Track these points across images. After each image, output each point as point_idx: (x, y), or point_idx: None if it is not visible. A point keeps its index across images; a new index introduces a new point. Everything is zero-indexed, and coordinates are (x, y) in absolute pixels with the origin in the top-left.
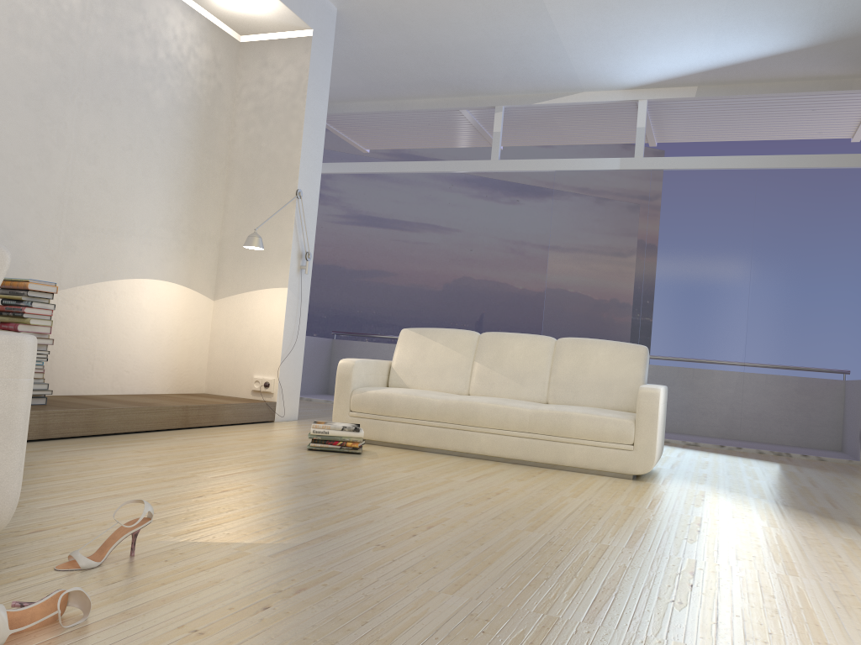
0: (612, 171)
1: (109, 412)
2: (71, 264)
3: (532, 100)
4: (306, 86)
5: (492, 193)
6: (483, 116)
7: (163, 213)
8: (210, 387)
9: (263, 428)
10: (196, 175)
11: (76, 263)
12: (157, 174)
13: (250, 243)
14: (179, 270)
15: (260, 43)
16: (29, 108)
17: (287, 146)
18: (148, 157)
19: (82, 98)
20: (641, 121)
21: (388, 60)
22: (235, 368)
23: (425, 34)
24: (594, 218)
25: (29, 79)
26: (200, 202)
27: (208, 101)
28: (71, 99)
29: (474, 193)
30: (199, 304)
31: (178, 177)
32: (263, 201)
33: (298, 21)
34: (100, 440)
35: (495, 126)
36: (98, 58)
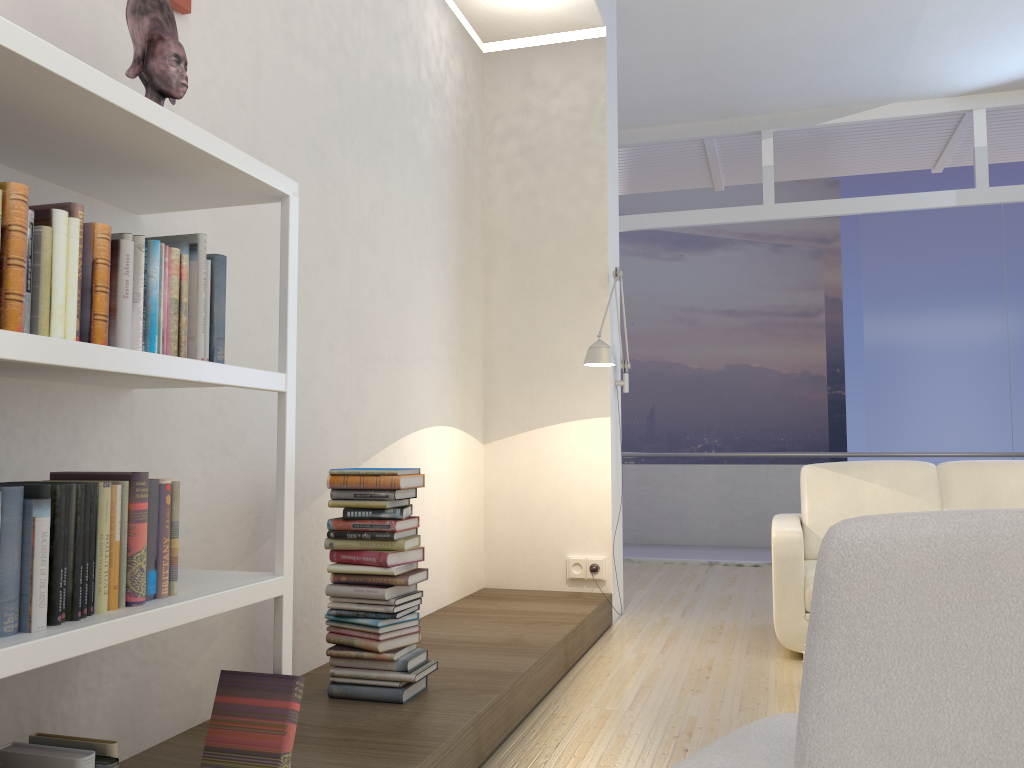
0: (945, 209)
1: (520, 683)
2: (364, 422)
3: (816, 119)
4: (604, 111)
5: (650, 248)
6: (731, 145)
7: (437, 321)
8: (493, 578)
9: (641, 647)
10: (460, 257)
11: (368, 419)
12: (429, 260)
13: (600, 359)
14: (455, 406)
15: (517, 52)
16: (311, 166)
17: (582, 203)
18: (421, 234)
19: (360, 145)
20: (980, 138)
21: (641, 72)
22: (533, 545)
23: (722, 31)
24: (926, 275)
25: (308, 115)
26: (465, 298)
27: (464, 142)
28: (349, 147)
29: (629, 250)
30: (473, 453)
31: (447, 262)
32: (552, 288)
33: (591, 14)
34: (541, 744)
35: (764, 158)
36: (370, 78)
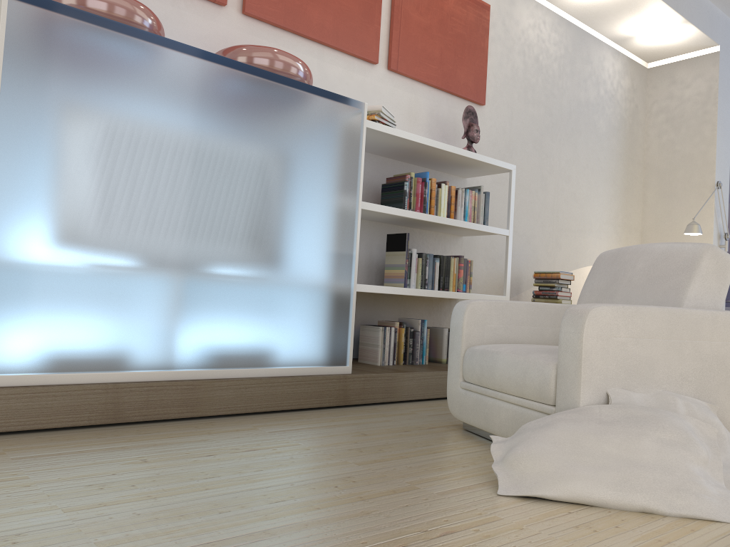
0: None
1: None
2: (559, 258)
3: None
4: (716, 93)
5: None
6: None
7: (607, 213)
8: None
9: None
10: (624, 180)
11: (561, 256)
12: (602, 183)
13: (691, 231)
14: None
15: (666, 66)
16: (534, 149)
17: (701, 146)
18: (597, 171)
19: (561, 136)
20: None
21: None
22: None
23: None
24: None
25: (534, 129)
26: (628, 201)
27: (630, 120)
28: (555, 138)
29: None
30: None
31: (614, 183)
32: (681, 194)
33: (707, 41)
34: None
35: None
36: (568, 104)
